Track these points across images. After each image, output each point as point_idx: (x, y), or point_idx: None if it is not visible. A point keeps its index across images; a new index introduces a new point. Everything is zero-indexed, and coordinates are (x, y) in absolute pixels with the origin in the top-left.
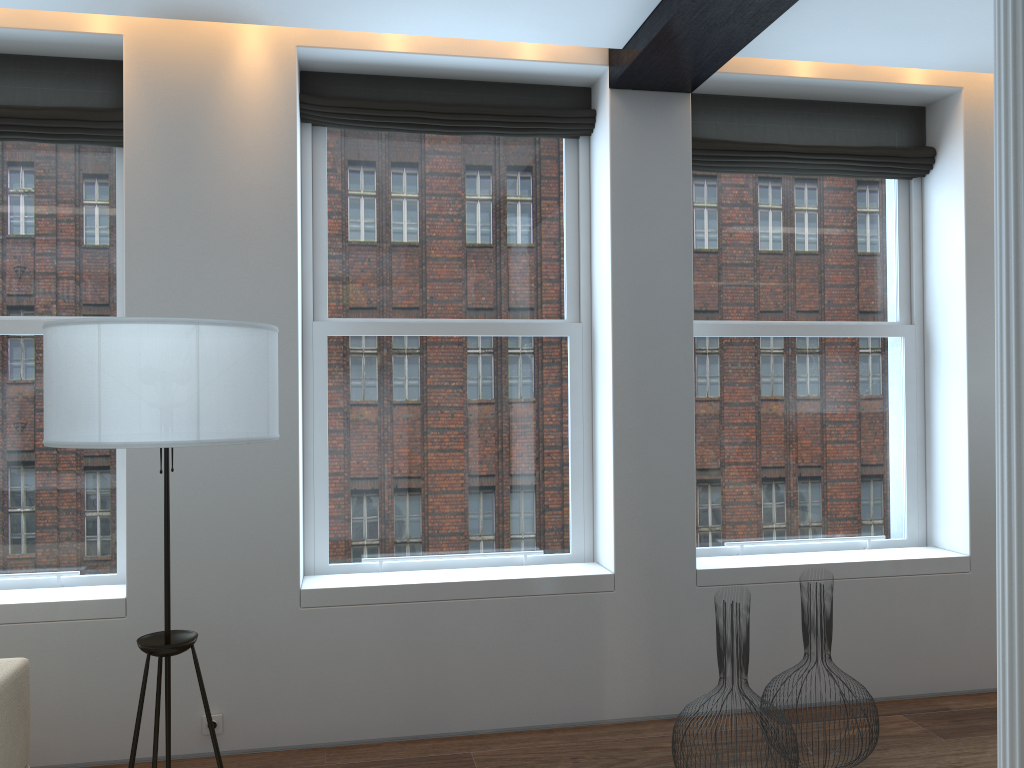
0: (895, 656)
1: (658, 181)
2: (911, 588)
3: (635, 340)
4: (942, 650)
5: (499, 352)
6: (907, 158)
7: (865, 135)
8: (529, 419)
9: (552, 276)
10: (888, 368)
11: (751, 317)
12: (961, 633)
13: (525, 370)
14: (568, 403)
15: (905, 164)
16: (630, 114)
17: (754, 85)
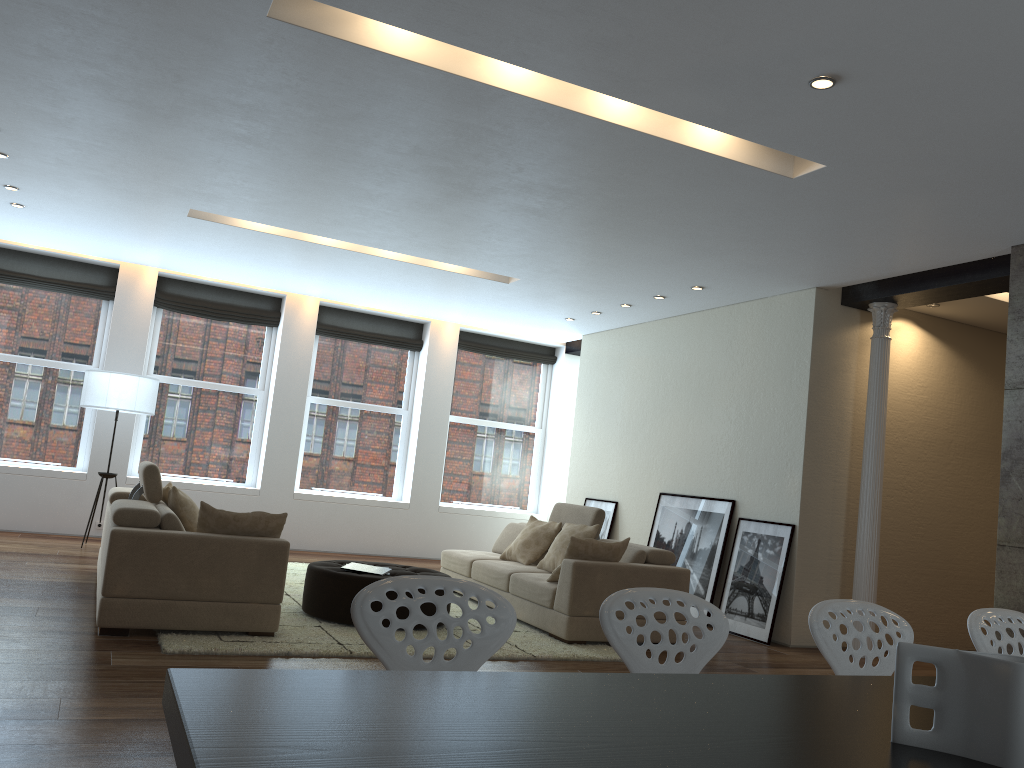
0: (37, 513)
1: None
2: (51, 483)
3: None
4: (64, 514)
5: None
6: (99, 291)
7: (83, 277)
8: None
9: None
10: (80, 386)
11: (8, 352)
12: (76, 507)
13: None
14: None
15: (99, 293)
16: None
17: (14, 247)
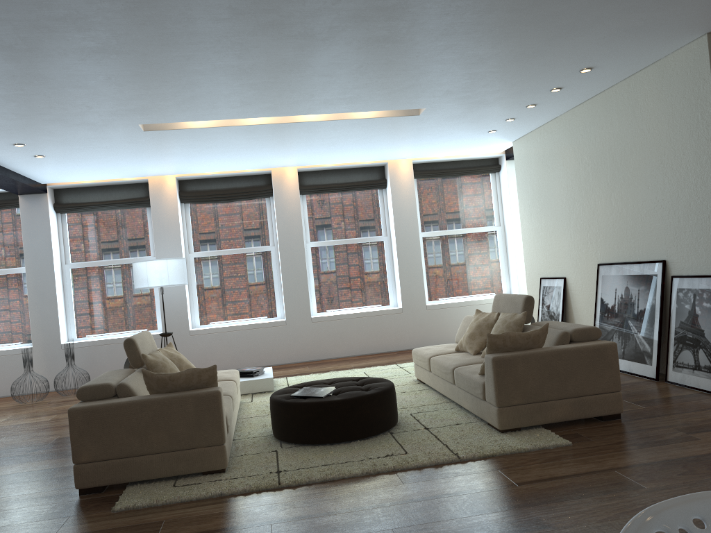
0: None
1: (38, 222)
2: None
3: (34, 273)
4: None
5: (1, 279)
6: (141, 201)
7: (128, 194)
8: (14, 300)
9: (20, 253)
10: None
11: (94, 259)
12: None
13: (11, 284)
14: (27, 294)
15: (141, 203)
16: (26, 202)
17: (77, 185)
